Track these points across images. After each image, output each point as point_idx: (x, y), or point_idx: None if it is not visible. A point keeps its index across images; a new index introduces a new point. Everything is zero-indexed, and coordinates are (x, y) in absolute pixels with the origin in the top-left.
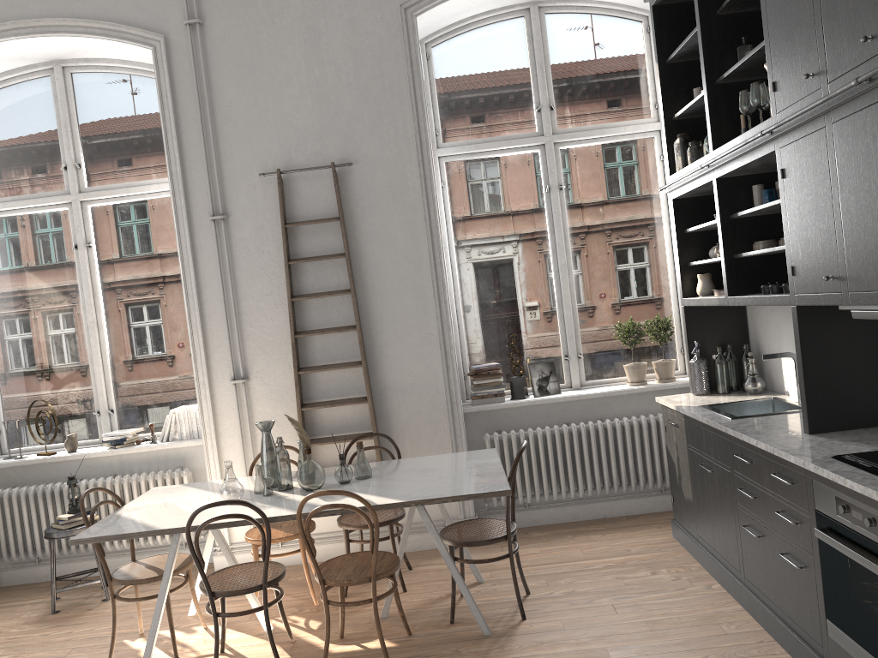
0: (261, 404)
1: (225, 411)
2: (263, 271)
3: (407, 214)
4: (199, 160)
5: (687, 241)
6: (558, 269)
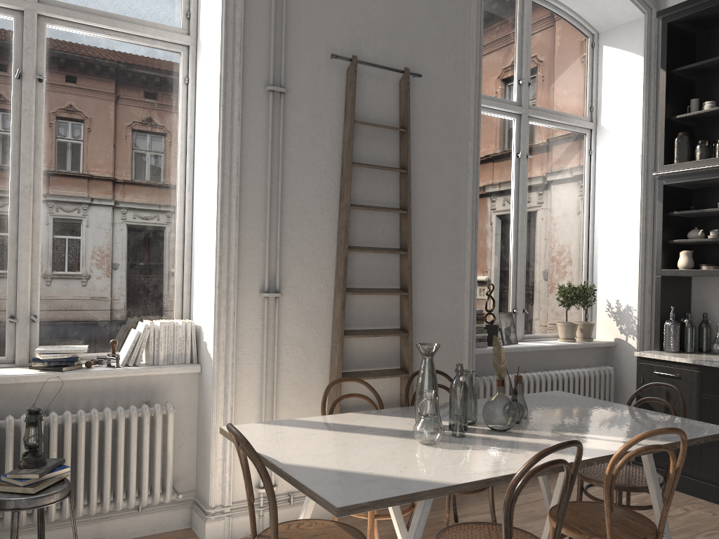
0: (290, 327)
1: (246, 331)
2: (314, 167)
3: (455, 144)
4: (262, 14)
5: (667, 222)
6: (517, 229)
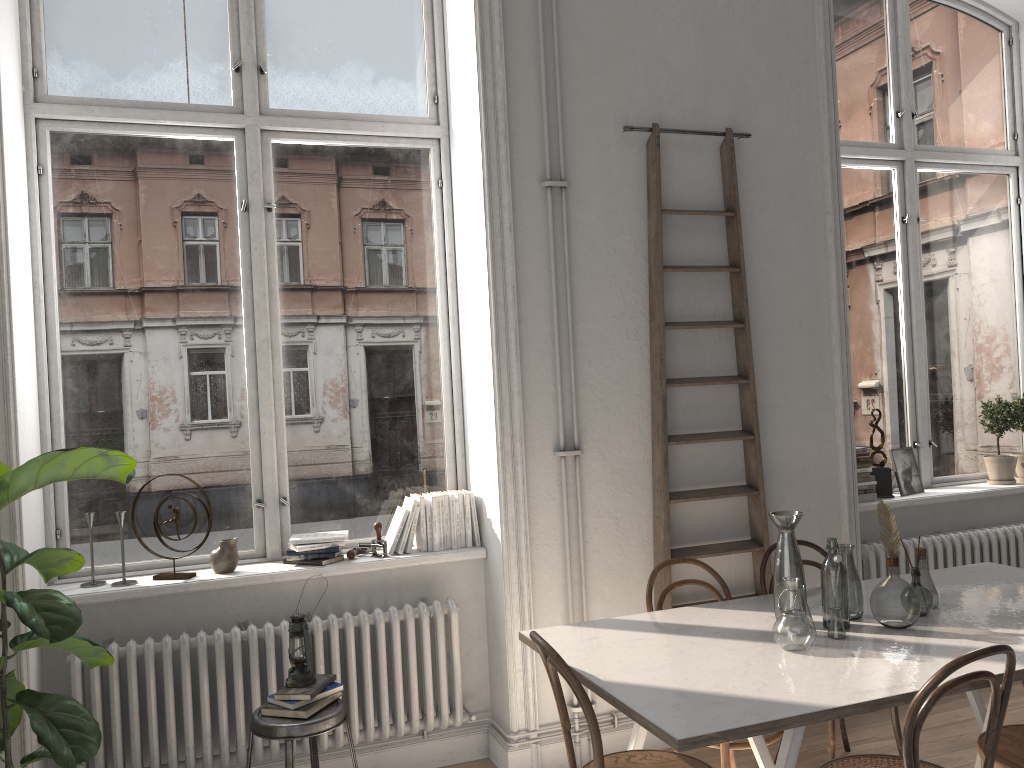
0: (596, 493)
1: (540, 502)
2: (612, 279)
3: (806, 221)
4: (529, 89)
5: None
6: (910, 326)
